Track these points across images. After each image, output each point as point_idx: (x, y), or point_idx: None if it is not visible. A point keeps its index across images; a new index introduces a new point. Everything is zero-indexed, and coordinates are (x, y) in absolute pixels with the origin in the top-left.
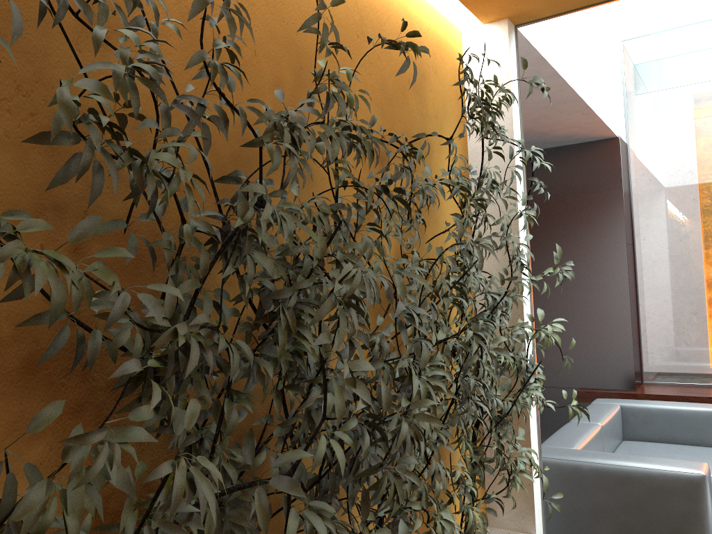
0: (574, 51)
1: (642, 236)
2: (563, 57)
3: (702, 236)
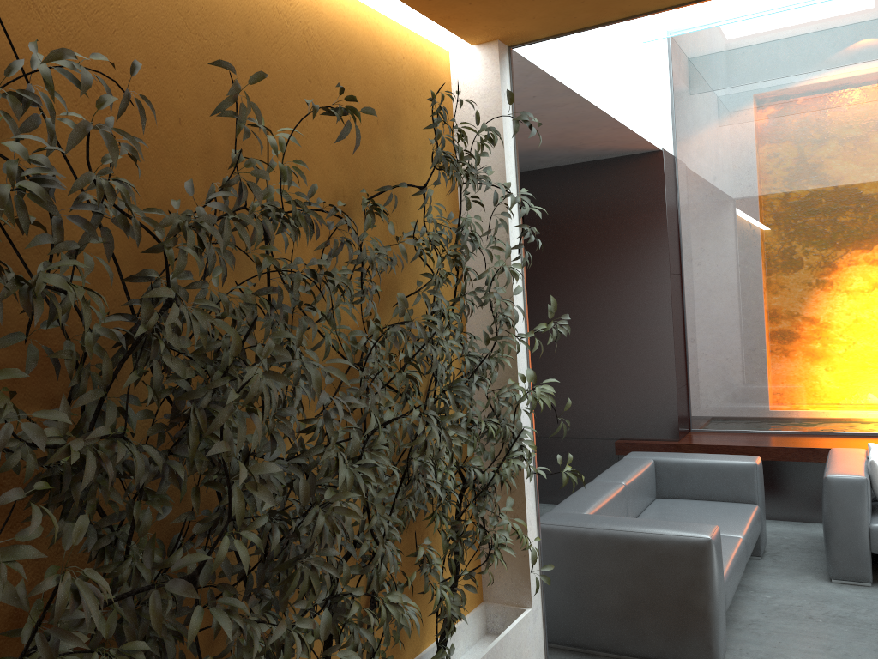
0: (597, 59)
1: (690, 263)
2: (580, 70)
3: (756, 263)
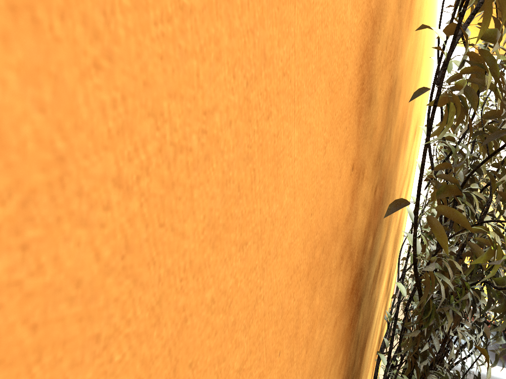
0: None
1: None
2: None
3: None
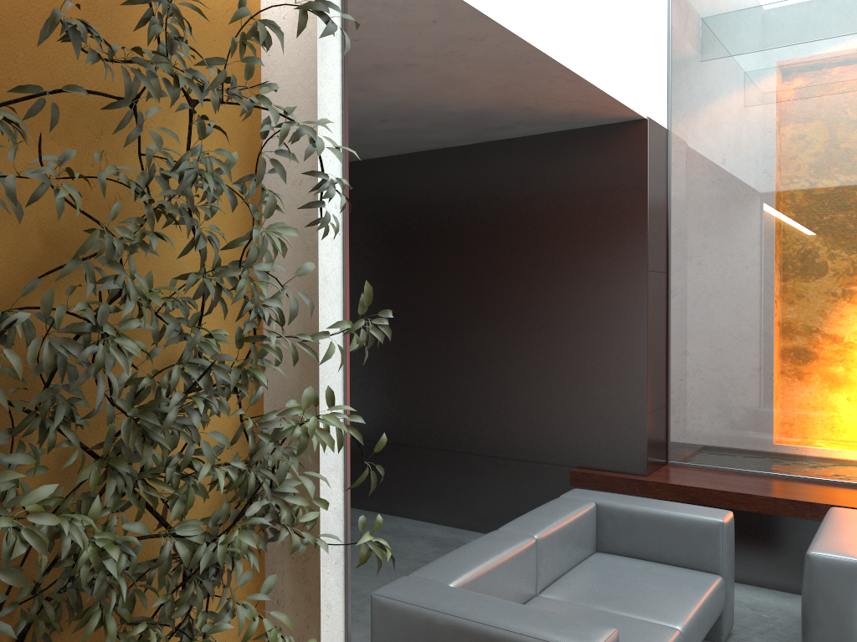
0: None
1: (679, 260)
2: None
3: (759, 264)
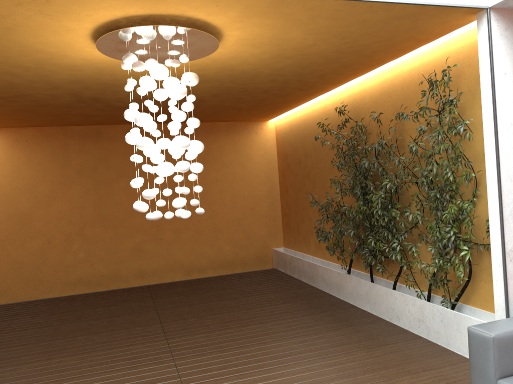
0: None
1: None
2: None
3: None
